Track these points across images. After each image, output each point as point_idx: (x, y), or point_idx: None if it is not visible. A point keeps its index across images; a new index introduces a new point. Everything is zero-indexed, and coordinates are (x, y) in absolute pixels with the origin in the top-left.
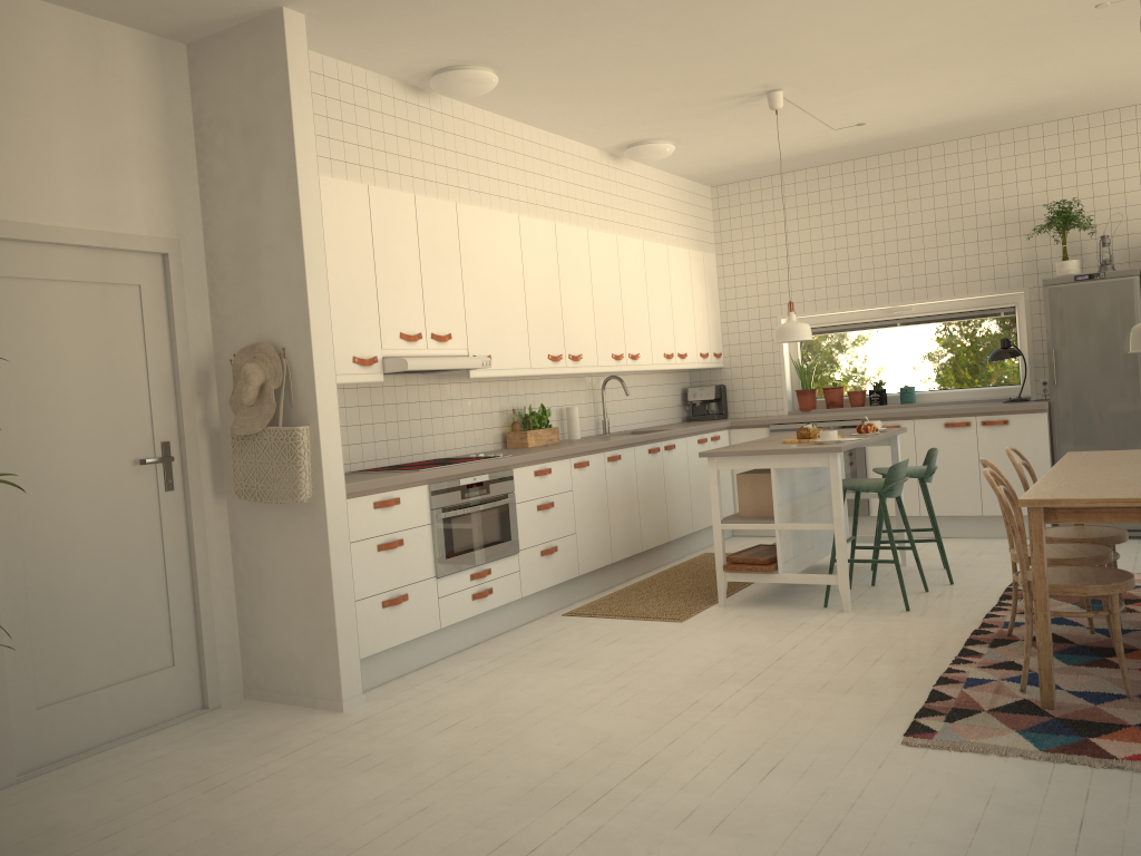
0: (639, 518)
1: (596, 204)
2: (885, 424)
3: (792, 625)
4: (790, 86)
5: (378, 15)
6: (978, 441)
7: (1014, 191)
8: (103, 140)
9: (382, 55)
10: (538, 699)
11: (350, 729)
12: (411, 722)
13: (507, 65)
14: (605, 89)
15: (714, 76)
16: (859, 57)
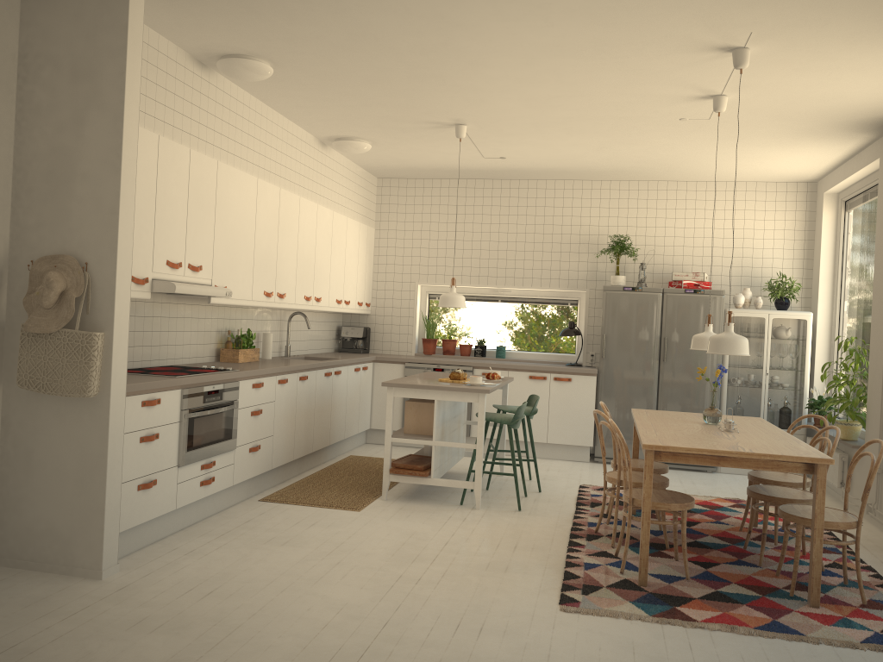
0: (313, 426)
1: (308, 178)
2: (488, 371)
3: (444, 518)
4: (473, 124)
5: (206, 4)
6: (550, 391)
7: (588, 222)
8: None
9: (190, 33)
10: (273, 571)
11: (116, 595)
12: (171, 590)
13: (284, 64)
14: (346, 97)
15: (427, 106)
16: (528, 116)
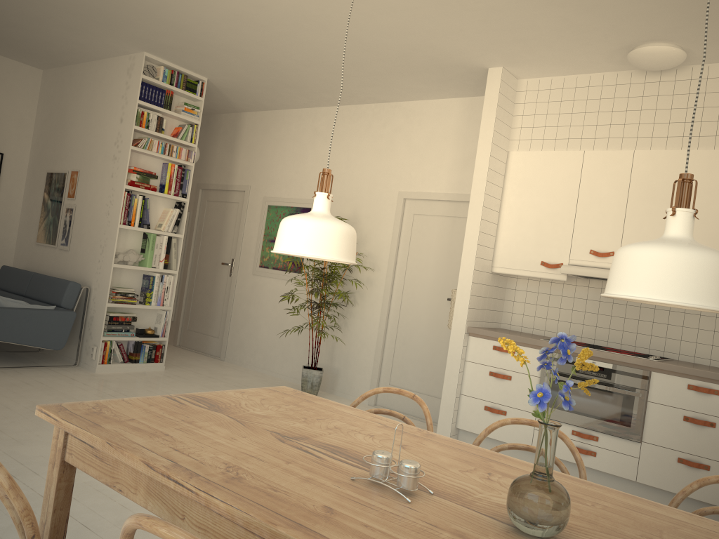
0: None
1: None
2: None
3: None
4: None
5: (517, 53)
6: None
7: None
8: (464, 152)
9: (583, 64)
10: None
11: None
12: None
13: (654, 36)
14: None
15: None
16: None
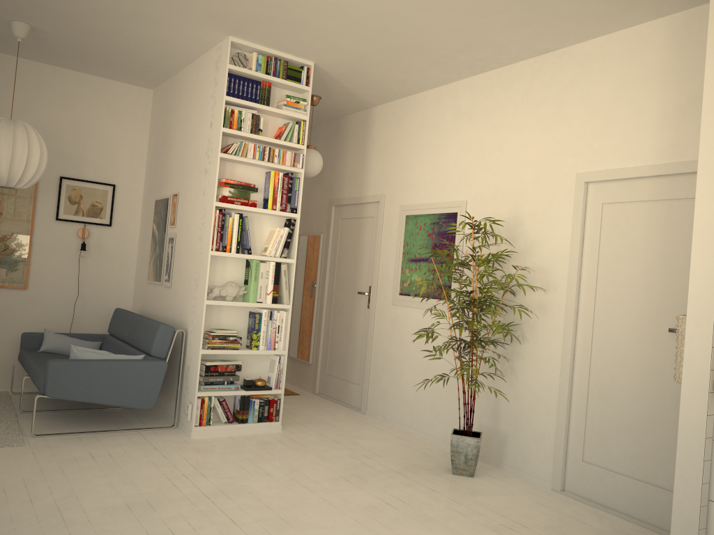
0: None
1: None
2: None
3: None
4: None
5: None
6: None
7: None
8: (679, 97)
9: None
10: None
11: None
12: None
13: None
14: None
15: None
16: None
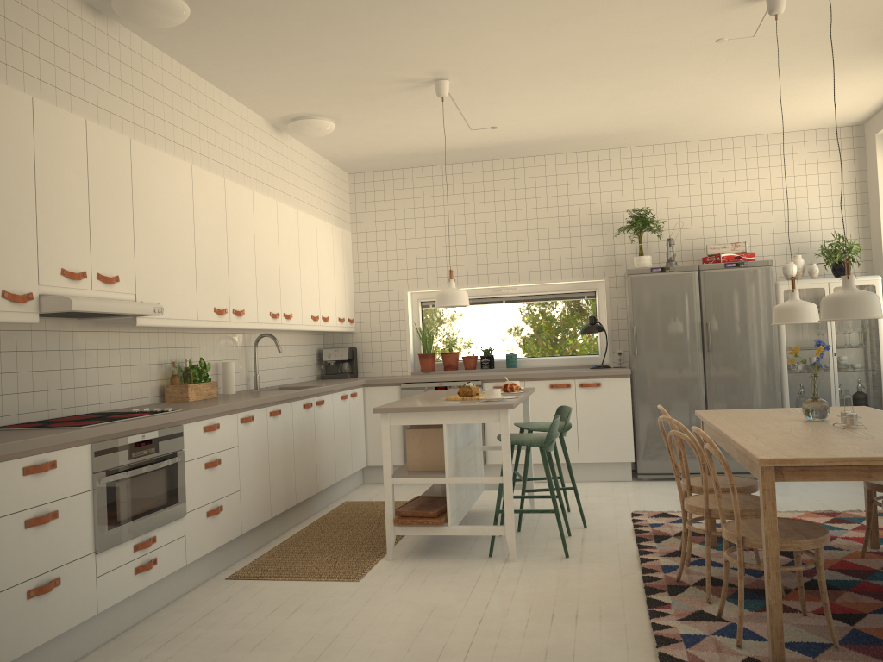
0: (294, 472)
1: (261, 169)
2: (501, 384)
3: (471, 579)
4: (457, 77)
5: None
6: (577, 400)
7: (598, 199)
8: None
9: None
10: None
11: None
12: None
13: None
14: (293, 49)
15: (398, 53)
16: (525, 56)
